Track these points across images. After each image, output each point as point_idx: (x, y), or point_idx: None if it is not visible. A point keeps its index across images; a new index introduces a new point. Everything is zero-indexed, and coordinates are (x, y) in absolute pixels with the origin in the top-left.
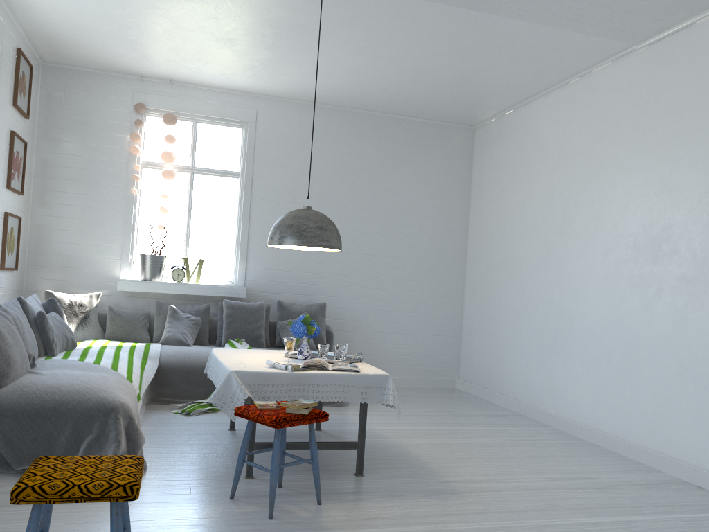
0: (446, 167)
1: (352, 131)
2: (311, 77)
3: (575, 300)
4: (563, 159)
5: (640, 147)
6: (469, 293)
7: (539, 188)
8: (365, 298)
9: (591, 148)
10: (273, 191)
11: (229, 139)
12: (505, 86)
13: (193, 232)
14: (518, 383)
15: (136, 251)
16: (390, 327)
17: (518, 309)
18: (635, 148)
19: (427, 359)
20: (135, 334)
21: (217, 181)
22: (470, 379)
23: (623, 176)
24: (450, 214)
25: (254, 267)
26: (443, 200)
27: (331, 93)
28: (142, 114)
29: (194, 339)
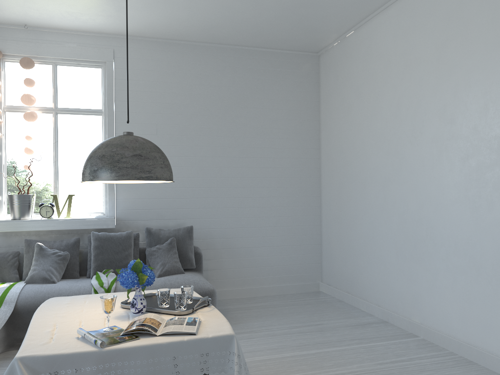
0: (296, 91)
1: (207, 64)
2: (156, 10)
3: (434, 209)
4: (409, 69)
5: (498, 41)
6: (325, 204)
7: (385, 100)
8: (231, 217)
9: (439, 53)
10: (136, 125)
11: (89, 79)
12: (346, 4)
13: (62, 169)
14: (379, 290)
15: (7, 192)
16: (256, 242)
17: (374, 219)
18: (492, 44)
19: (292, 267)
20: (3, 274)
21: (81, 119)
22: (333, 284)
23: (480, 76)
24: (303, 134)
25: (123, 198)
26: (296, 122)
27: (181, 27)
28: (0, 60)
29: (61, 274)
